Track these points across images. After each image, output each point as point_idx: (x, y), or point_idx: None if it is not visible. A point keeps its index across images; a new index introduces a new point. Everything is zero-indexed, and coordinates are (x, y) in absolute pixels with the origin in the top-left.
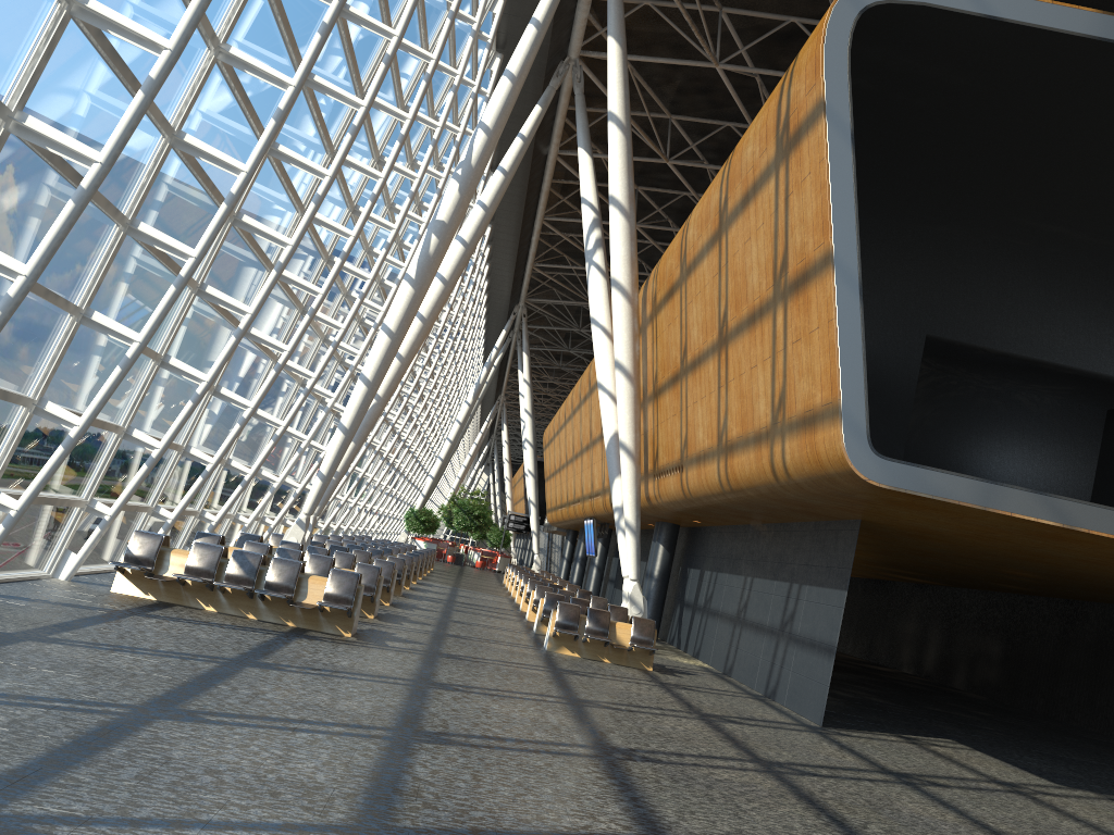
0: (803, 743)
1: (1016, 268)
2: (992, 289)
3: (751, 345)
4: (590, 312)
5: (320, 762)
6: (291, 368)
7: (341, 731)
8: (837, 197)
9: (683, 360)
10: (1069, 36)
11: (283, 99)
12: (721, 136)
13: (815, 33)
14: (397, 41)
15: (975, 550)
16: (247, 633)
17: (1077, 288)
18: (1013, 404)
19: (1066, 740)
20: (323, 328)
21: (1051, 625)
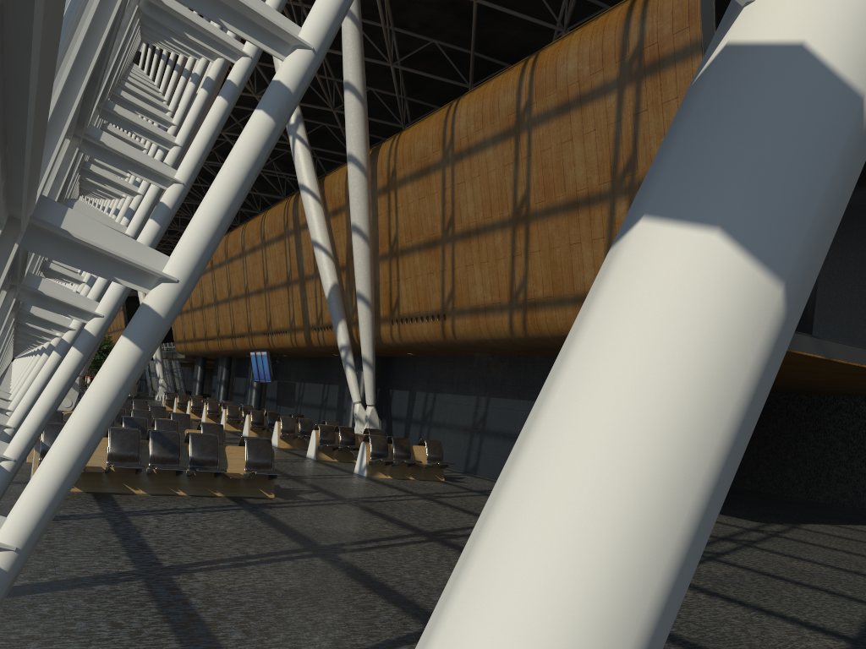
0: None
1: None
2: None
3: (570, 226)
4: (298, 180)
5: None
6: None
7: None
8: None
9: (448, 229)
10: None
11: None
12: None
13: None
14: None
15: None
16: (228, 514)
17: None
18: None
19: None
20: None
21: None
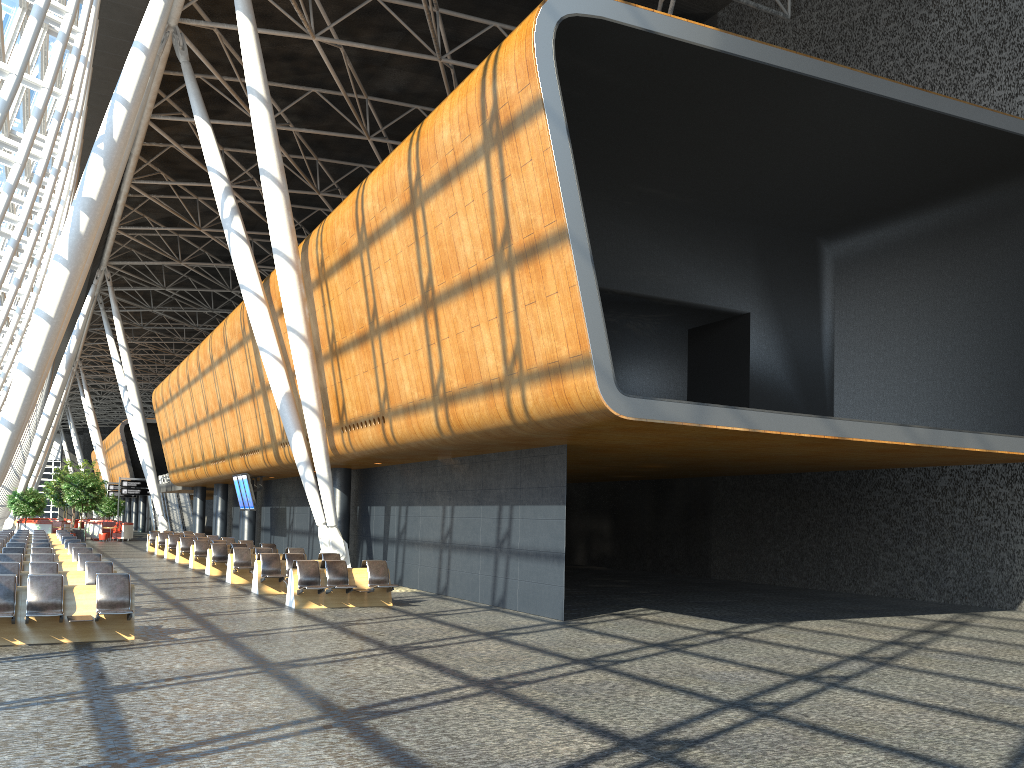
0: (576, 637)
1: (626, 223)
2: (612, 242)
3: (469, 307)
4: (238, 278)
5: (334, 763)
6: None
7: (295, 730)
8: (563, 181)
9: (373, 321)
10: (701, 48)
11: (5, 88)
12: (305, 100)
13: (520, 38)
14: (71, 19)
15: (640, 455)
16: (46, 660)
17: (669, 237)
18: (626, 332)
19: (693, 588)
20: None
21: (647, 501)
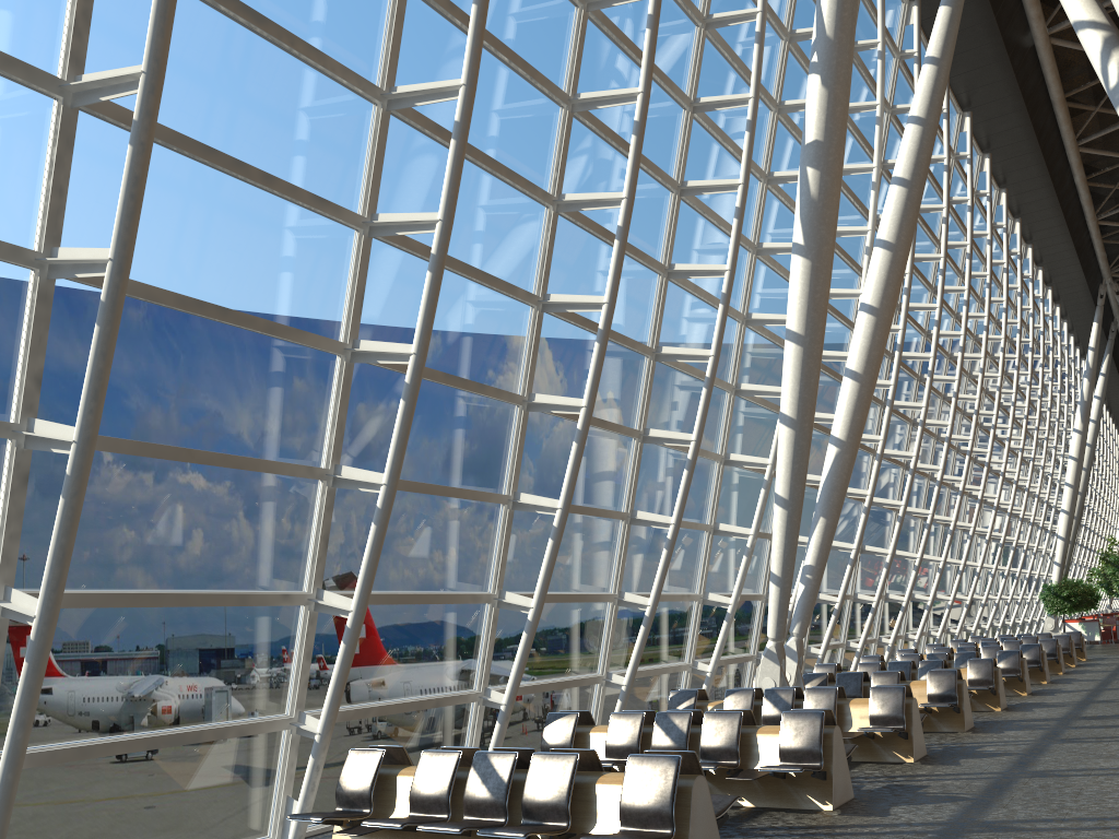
0: None
1: None
2: None
3: None
4: None
5: None
6: (661, 439)
7: None
8: None
9: None
10: None
11: None
12: None
13: None
14: None
15: None
16: None
17: None
18: None
19: None
20: (728, 378)
21: None
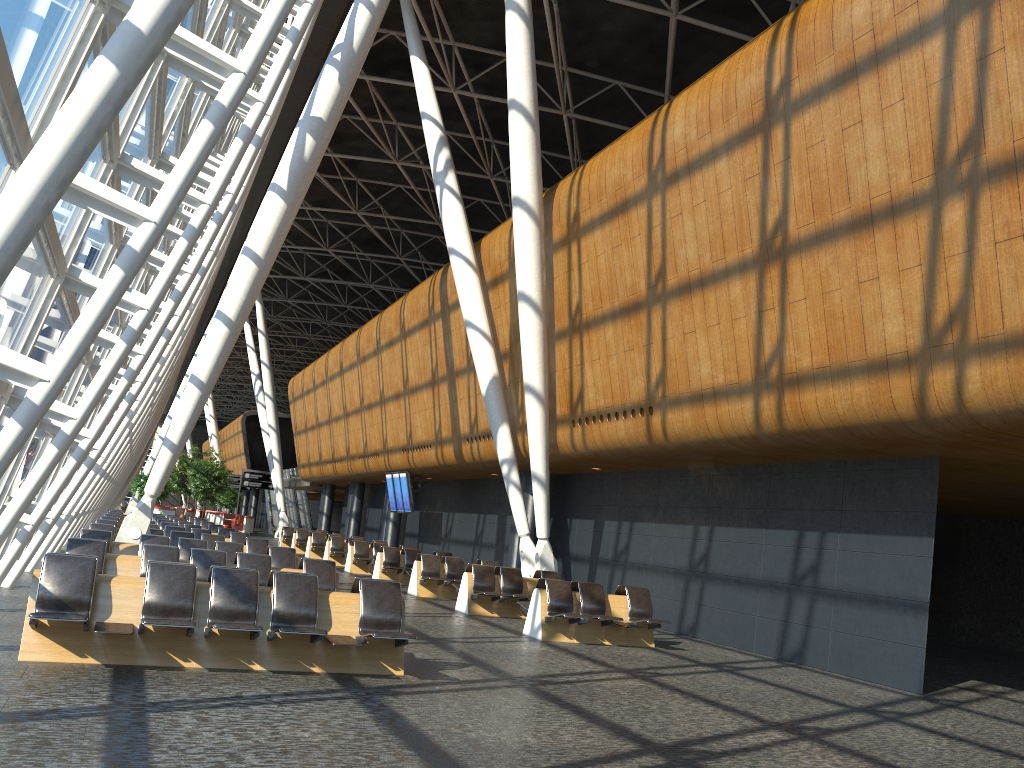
0: (1006, 731)
1: None
2: None
3: (860, 254)
4: (447, 242)
5: None
6: None
7: None
8: None
9: (656, 285)
10: None
11: None
12: (496, 71)
13: None
14: None
15: (994, 480)
16: (323, 707)
17: None
18: None
19: (968, 653)
20: None
21: None
